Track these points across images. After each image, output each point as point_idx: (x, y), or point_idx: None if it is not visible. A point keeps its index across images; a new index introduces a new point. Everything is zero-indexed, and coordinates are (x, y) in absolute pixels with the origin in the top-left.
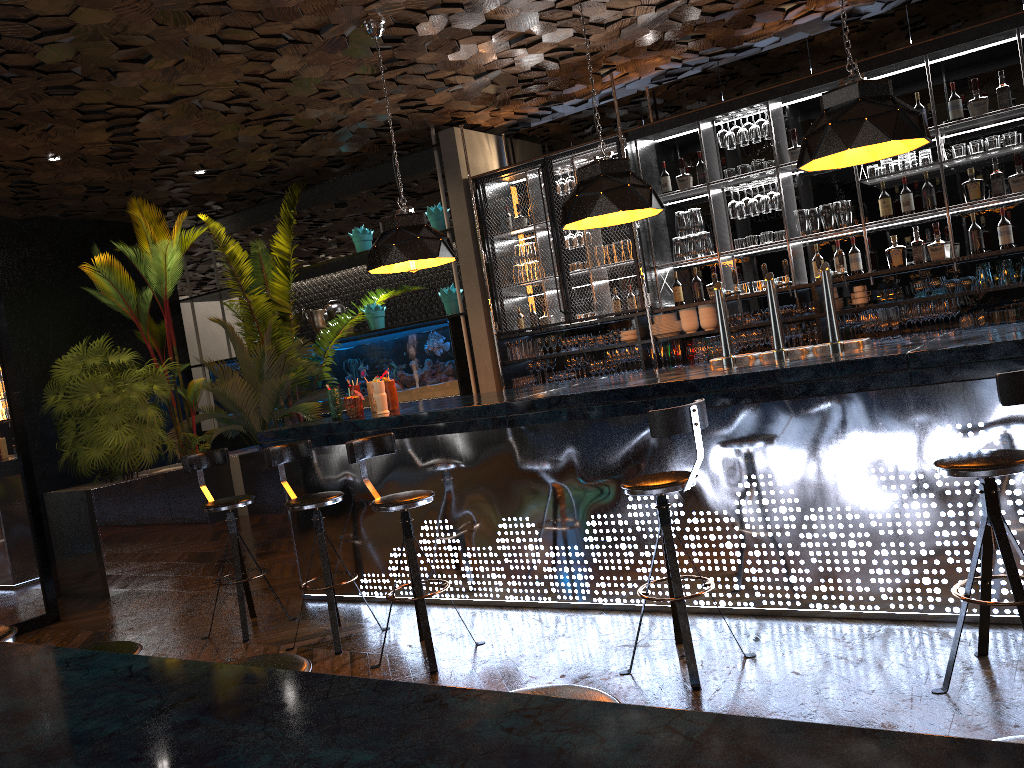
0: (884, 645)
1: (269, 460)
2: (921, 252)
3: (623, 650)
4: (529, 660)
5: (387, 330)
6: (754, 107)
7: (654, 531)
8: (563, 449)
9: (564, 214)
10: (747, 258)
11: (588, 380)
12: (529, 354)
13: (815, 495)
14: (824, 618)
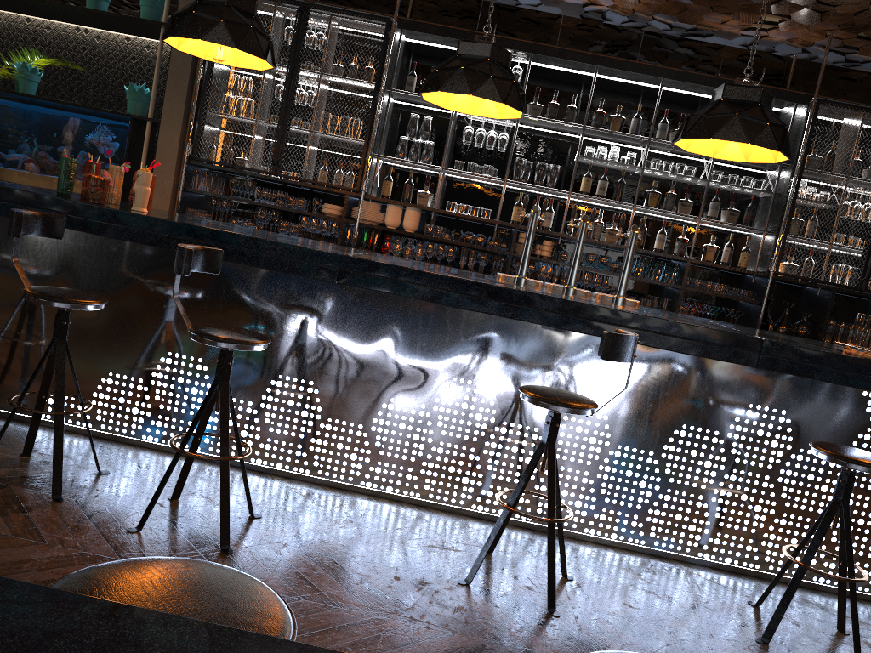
0: (671, 582)
1: (18, 227)
2: (600, 232)
3: (436, 552)
4: (338, 550)
5: (44, 101)
6: (517, 53)
7: (456, 430)
8: (384, 323)
9: (437, 80)
10: (452, 180)
11: (364, 251)
12: (215, 190)
13: (627, 435)
14: (594, 543)
